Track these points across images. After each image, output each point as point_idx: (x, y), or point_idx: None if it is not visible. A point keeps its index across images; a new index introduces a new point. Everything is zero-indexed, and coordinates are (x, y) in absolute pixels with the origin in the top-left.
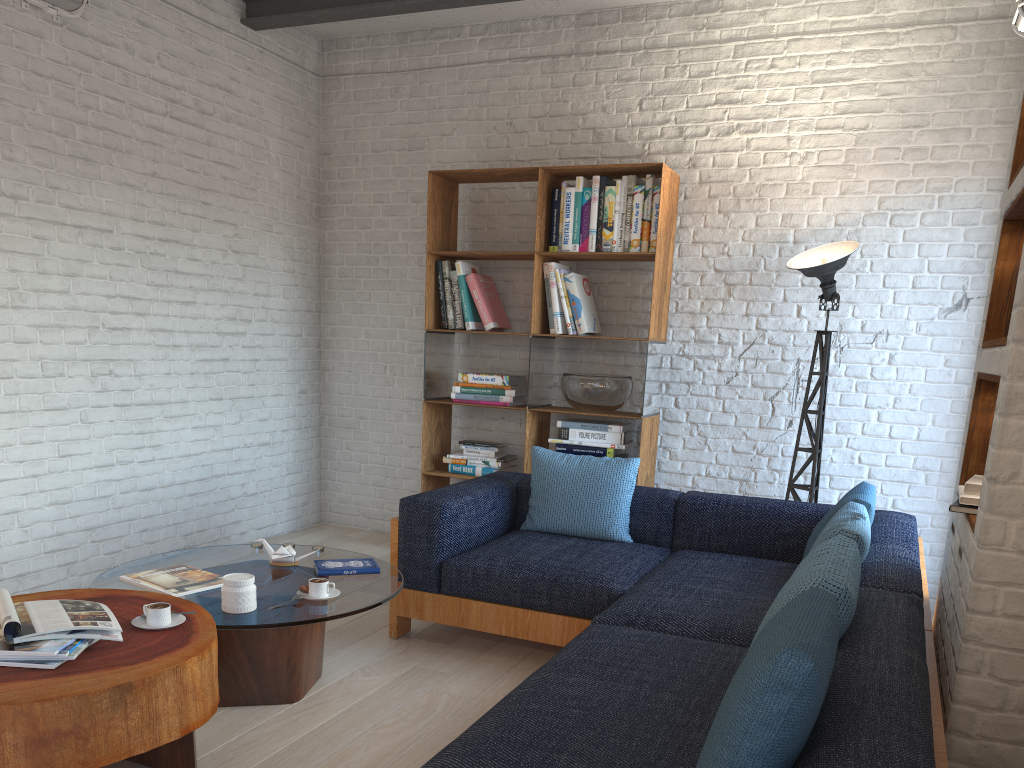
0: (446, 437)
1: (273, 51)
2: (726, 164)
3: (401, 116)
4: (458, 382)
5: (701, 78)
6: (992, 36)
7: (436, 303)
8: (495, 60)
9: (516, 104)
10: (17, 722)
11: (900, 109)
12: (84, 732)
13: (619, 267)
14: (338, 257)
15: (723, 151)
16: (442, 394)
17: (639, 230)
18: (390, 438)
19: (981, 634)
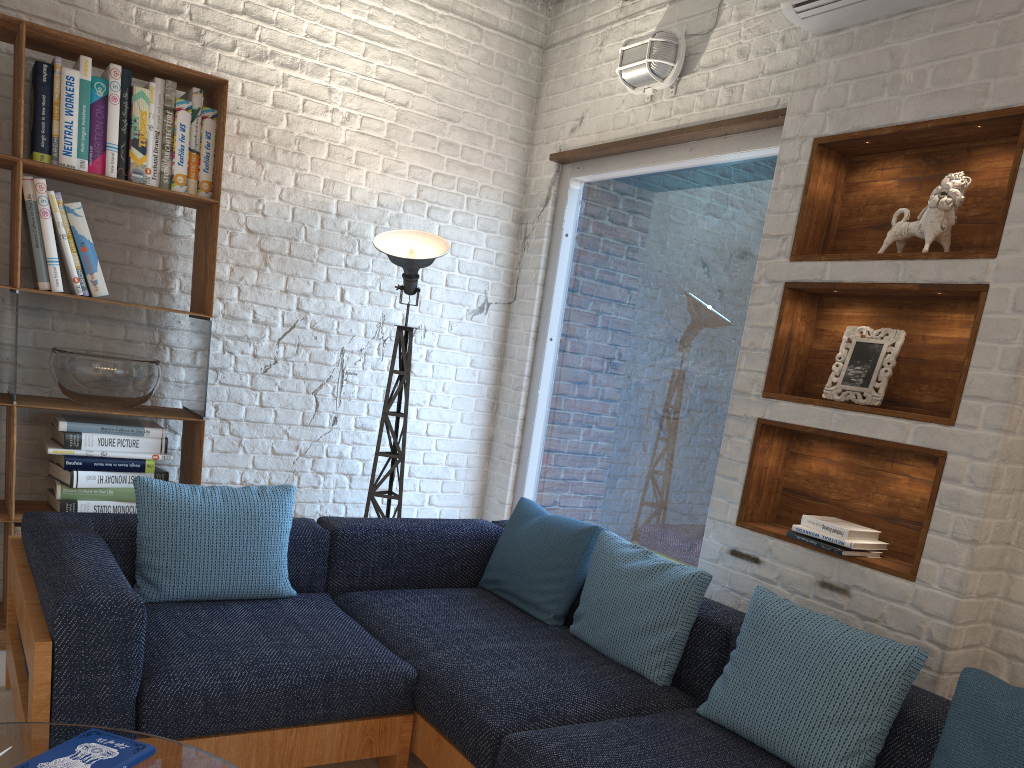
0: None
1: None
2: (259, 98)
3: None
4: None
5: None
6: (509, 52)
7: None
8: None
9: None
10: None
11: (436, 96)
12: None
13: (112, 200)
14: None
15: (255, 80)
16: None
17: (186, 163)
18: None
19: (950, 665)
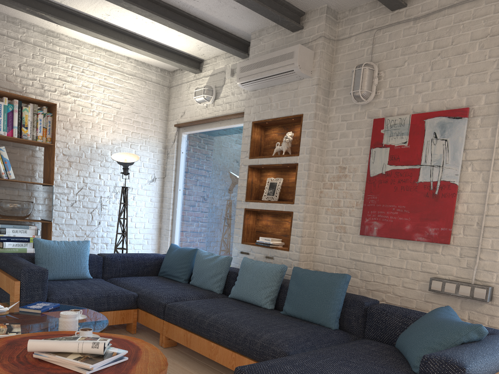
0: None
1: None
2: (65, 108)
3: None
4: None
5: (51, 65)
6: (156, 89)
7: None
8: None
9: None
10: None
11: (131, 105)
12: None
13: (12, 145)
14: None
15: (63, 101)
16: None
17: (42, 131)
18: None
19: None
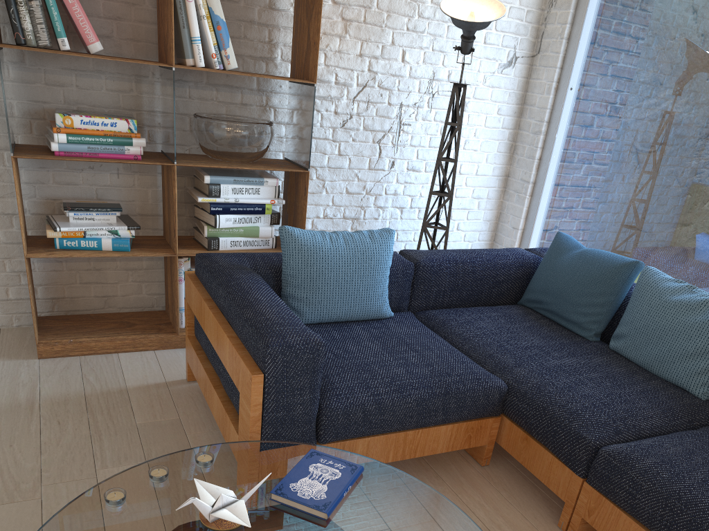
0: (22, 199)
1: None
2: None
3: None
4: (57, 127)
5: None
6: None
7: None
8: None
9: None
10: None
11: None
12: None
13: None
14: None
15: None
16: (13, 141)
17: None
18: None
19: None
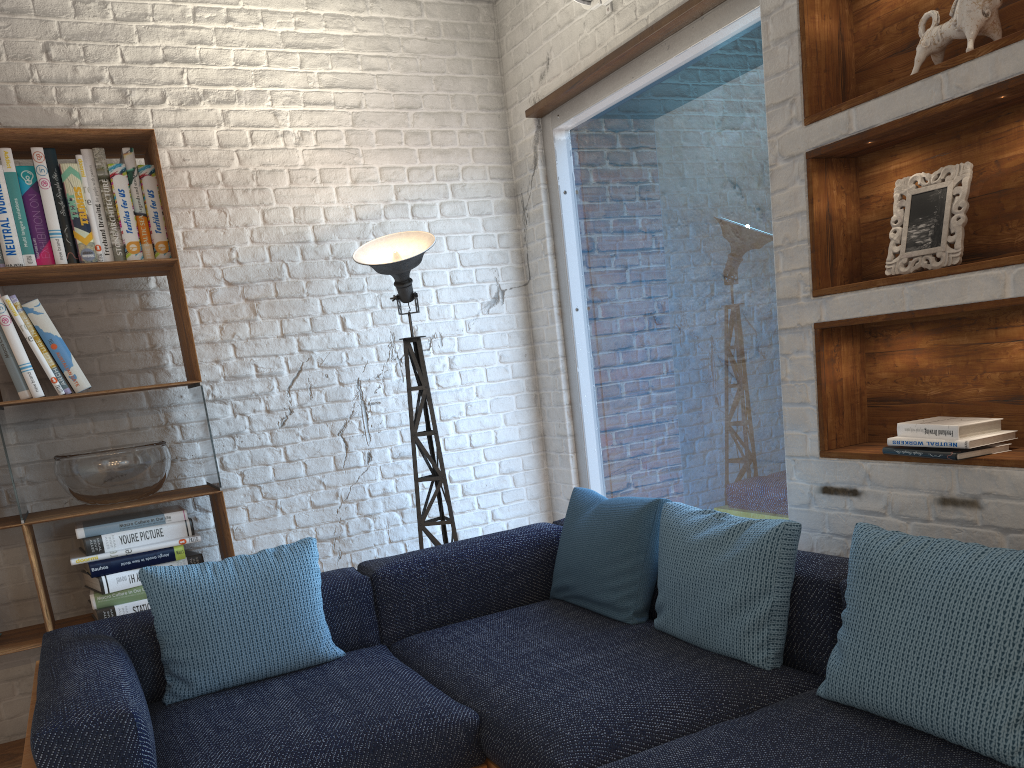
0: None
1: None
2: (203, 143)
3: None
4: None
5: (134, 23)
6: (456, 17)
7: None
8: None
9: None
10: None
11: (390, 87)
12: None
13: (82, 290)
14: None
15: (194, 126)
16: None
17: (135, 228)
18: None
19: None
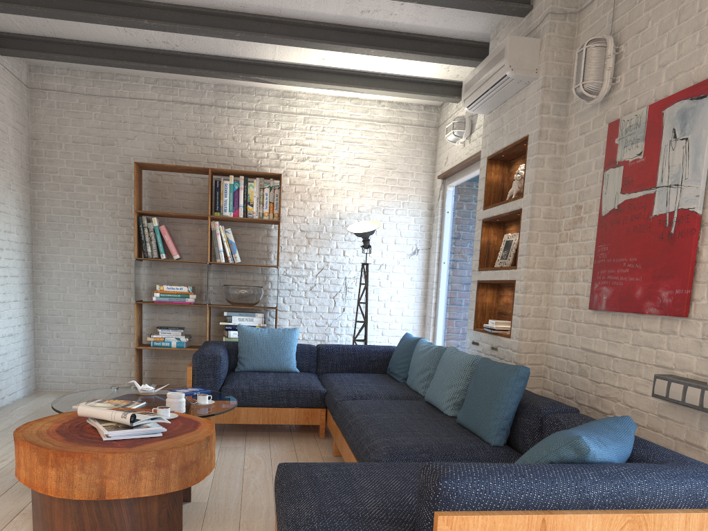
0: (141, 325)
1: (8, 69)
2: (303, 176)
3: (95, 123)
4: (156, 290)
5: (287, 130)
6: (418, 133)
7: (137, 242)
8: (163, 100)
9: (178, 127)
10: (178, 457)
11: (383, 160)
12: (198, 462)
13: (247, 226)
14: (46, 208)
15: (301, 169)
16: (140, 298)
17: (268, 207)
18: (93, 328)
19: None
